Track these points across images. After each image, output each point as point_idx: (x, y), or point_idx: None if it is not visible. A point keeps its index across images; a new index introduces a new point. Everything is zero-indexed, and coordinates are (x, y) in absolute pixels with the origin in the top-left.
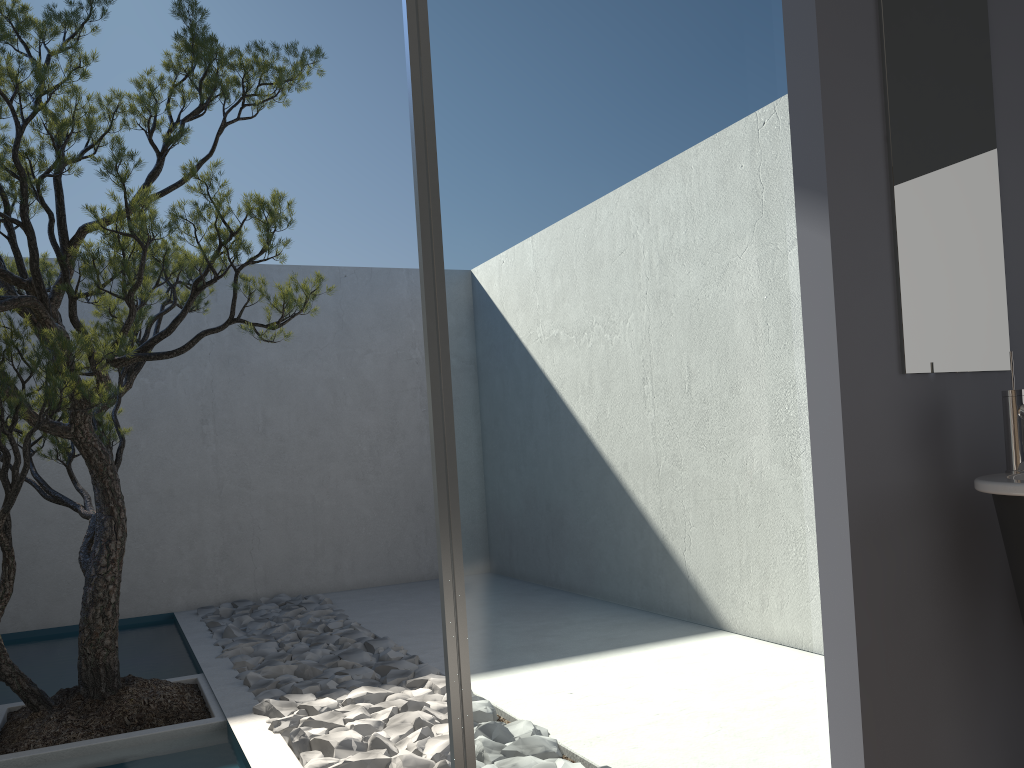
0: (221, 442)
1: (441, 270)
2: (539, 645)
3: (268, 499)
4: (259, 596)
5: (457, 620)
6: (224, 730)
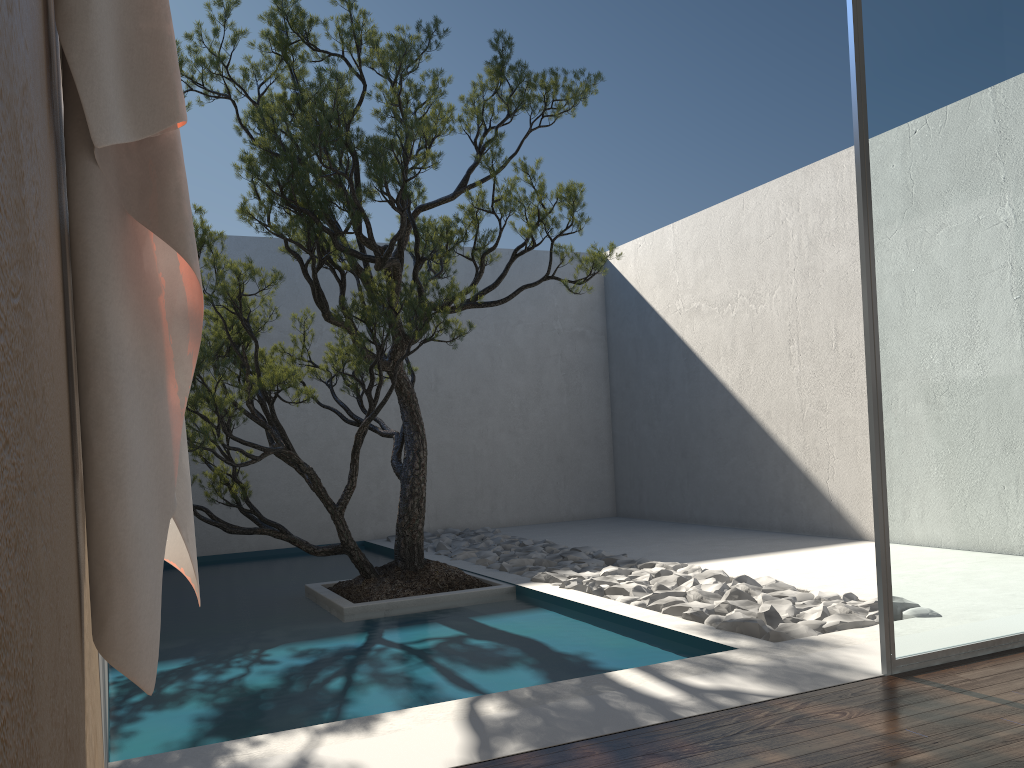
0: None
1: (871, 227)
2: (915, 450)
3: (438, 447)
4: (431, 529)
5: (879, 429)
6: (514, 593)
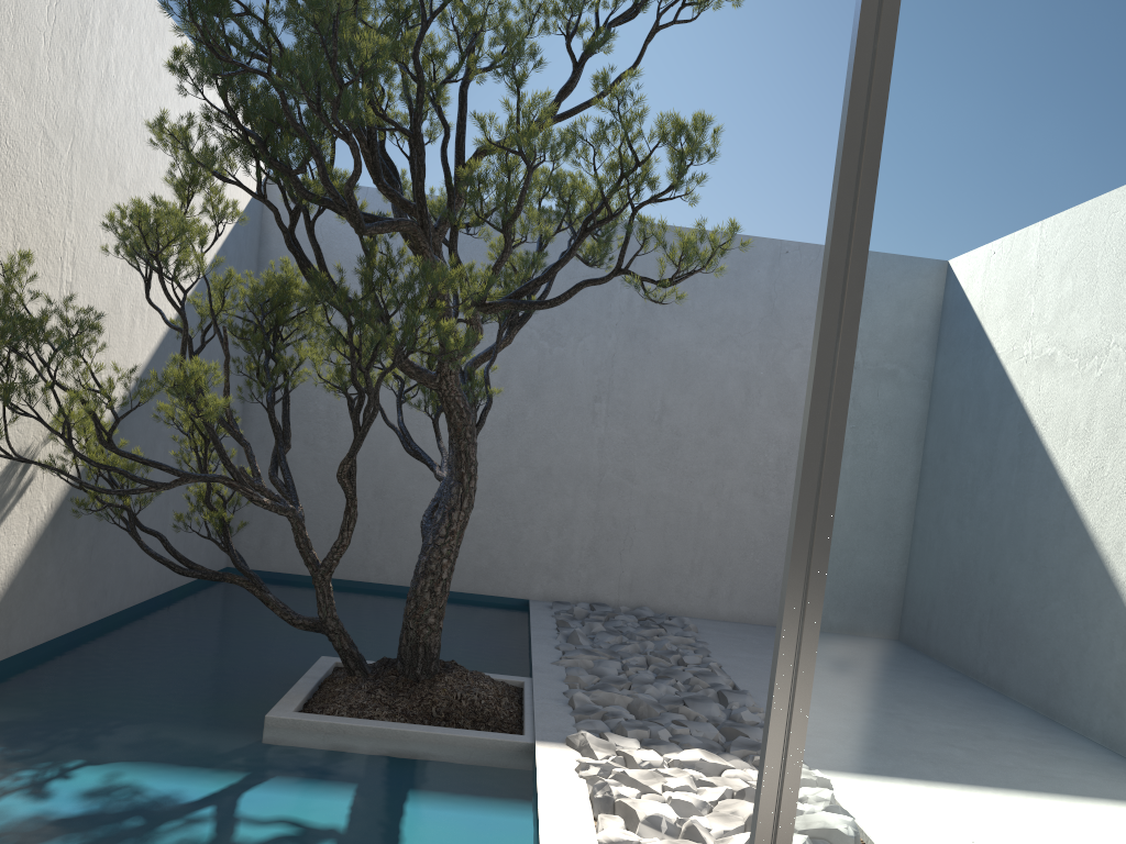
0: (611, 425)
1: (874, 159)
2: (925, 833)
3: (650, 498)
4: (620, 604)
5: (786, 756)
6: (530, 754)
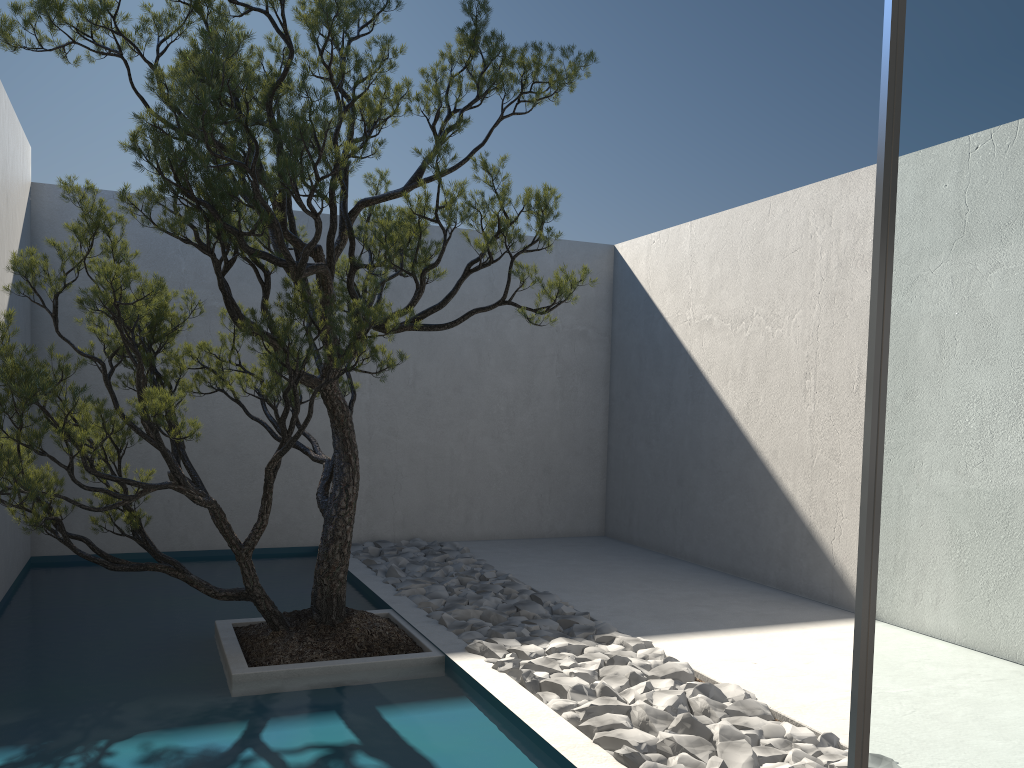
0: (374, 391)
1: (887, 325)
2: (919, 636)
3: (412, 448)
4: (396, 538)
5: (869, 611)
6: (443, 664)
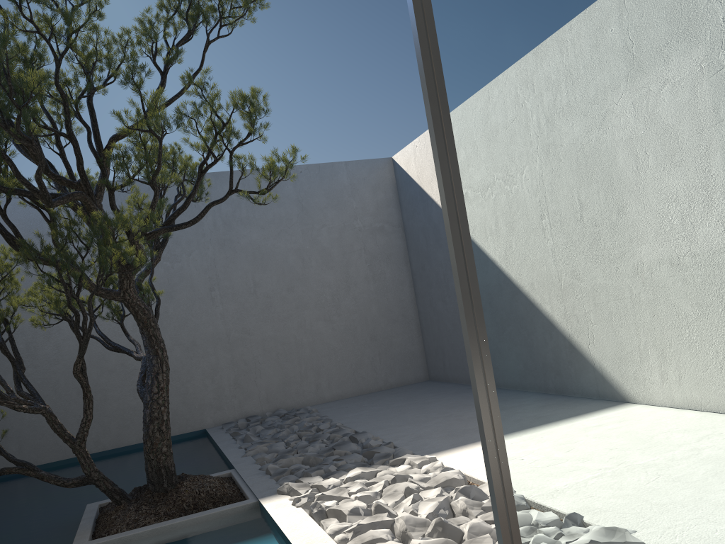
0: (225, 303)
1: (438, 60)
2: (559, 401)
3: (263, 341)
4: (264, 412)
5: (486, 382)
6: (257, 508)
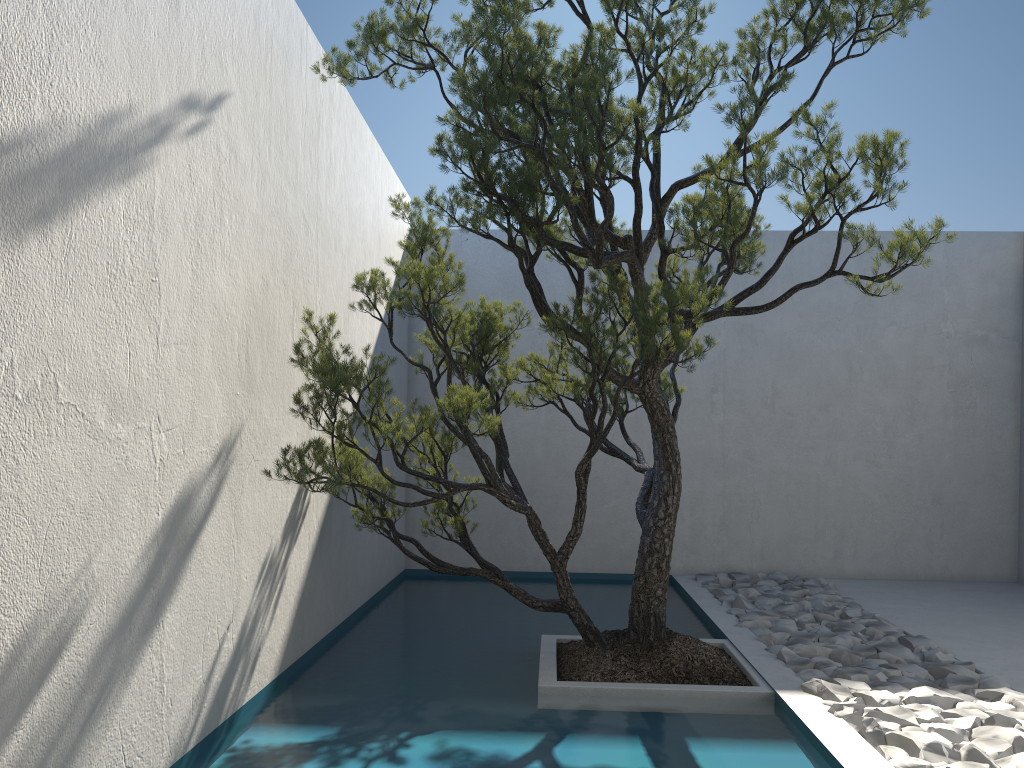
0: (728, 412)
1: None
2: None
3: (770, 473)
4: (754, 571)
5: None
6: (771, 702)
